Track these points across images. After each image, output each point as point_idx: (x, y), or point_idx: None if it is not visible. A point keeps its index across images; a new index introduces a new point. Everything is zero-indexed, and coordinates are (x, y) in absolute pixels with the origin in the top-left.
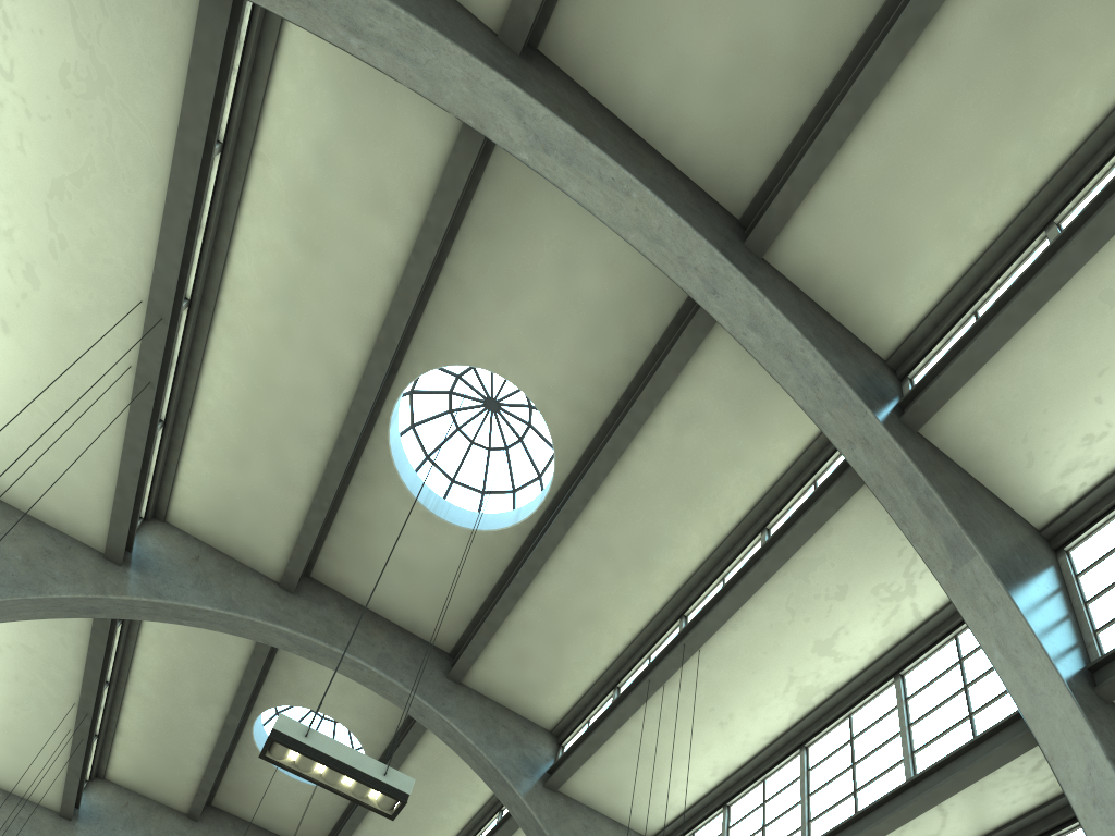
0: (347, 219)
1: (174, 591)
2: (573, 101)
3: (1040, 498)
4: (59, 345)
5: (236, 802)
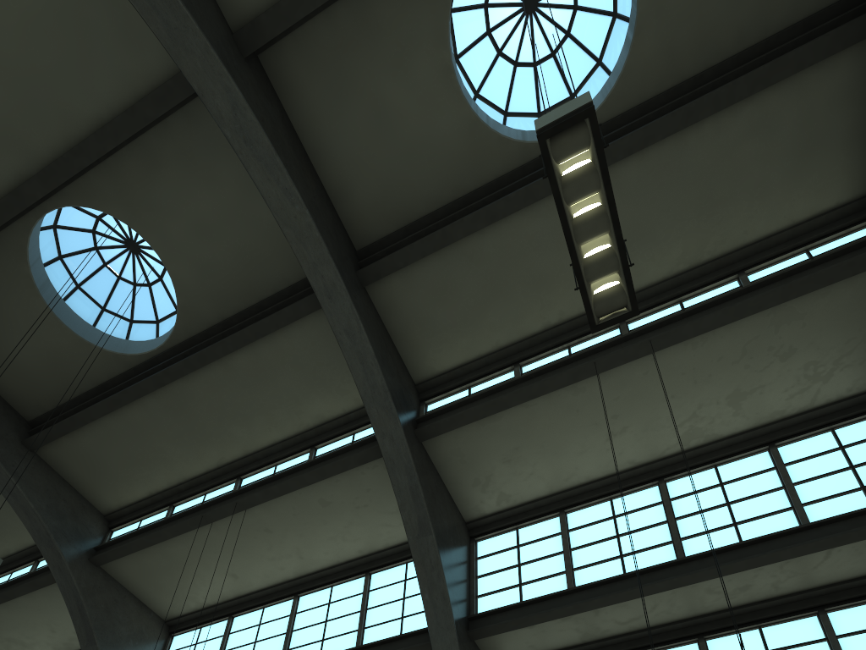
0: None
1: None
2: None
3: None
4: None
5: None
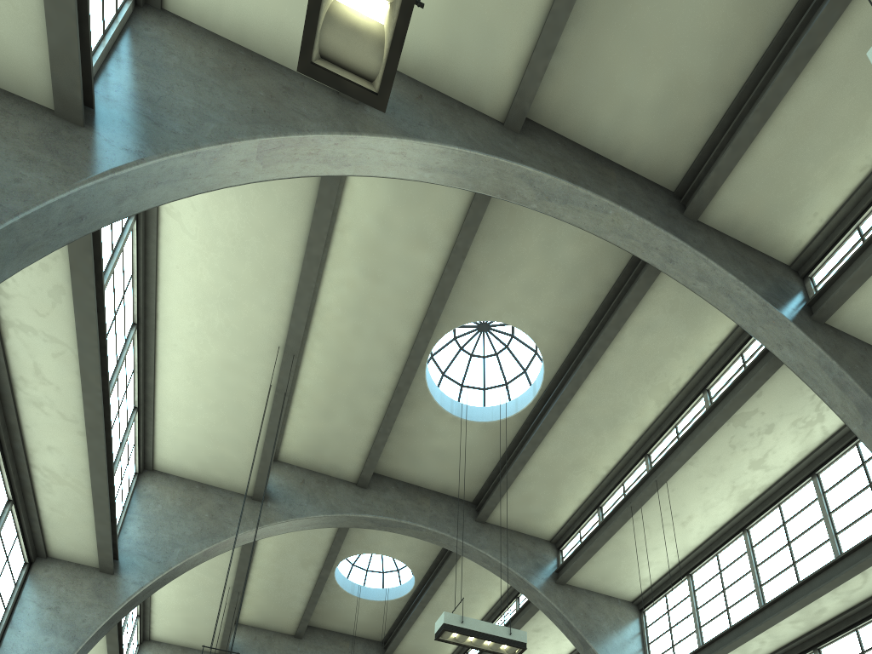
0: (399, 254)
1: (298, 510)
2: (558, 153)
3: None
4: (223, 382)
5: (324, 620)
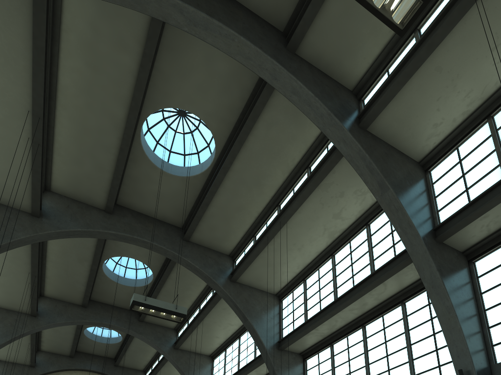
0: (108, 54)
1: (64, 225)
2: None
3: (418, 150)
4: None
5: (101, 297)
